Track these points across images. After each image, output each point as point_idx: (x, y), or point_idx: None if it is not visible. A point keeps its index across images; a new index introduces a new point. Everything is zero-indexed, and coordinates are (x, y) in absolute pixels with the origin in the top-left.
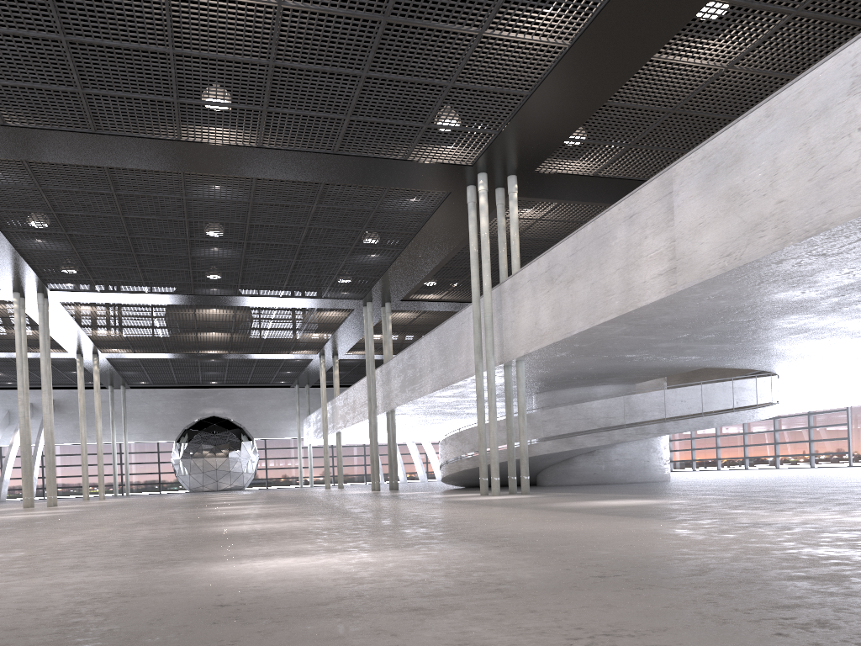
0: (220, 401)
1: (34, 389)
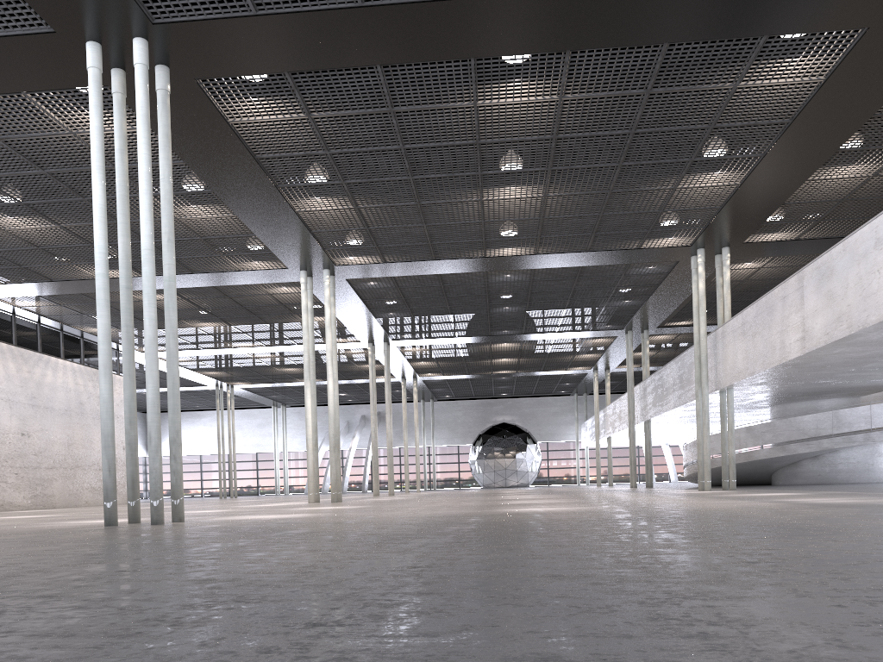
0: (509, 409)
1: (366, 404)
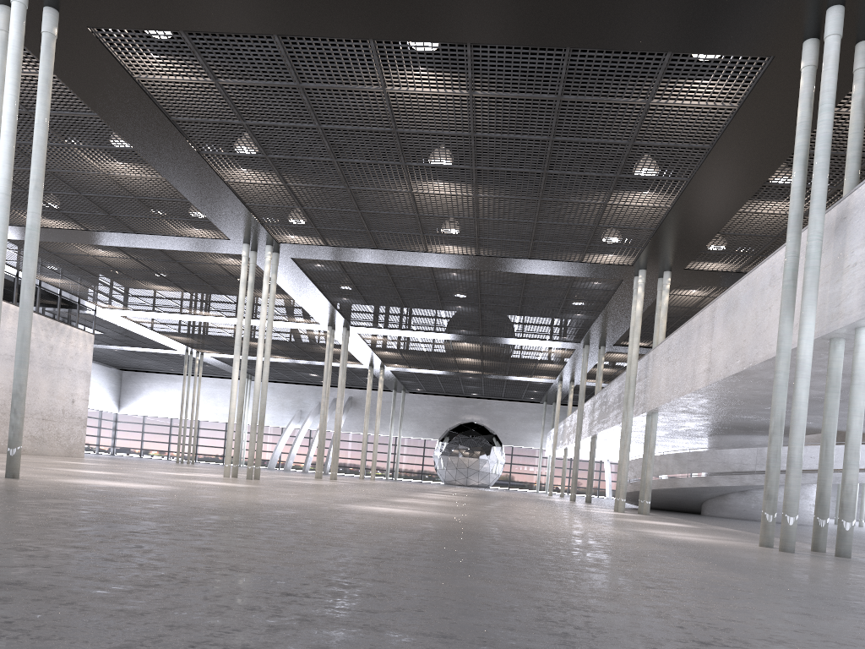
0: (479, 410)
1: None
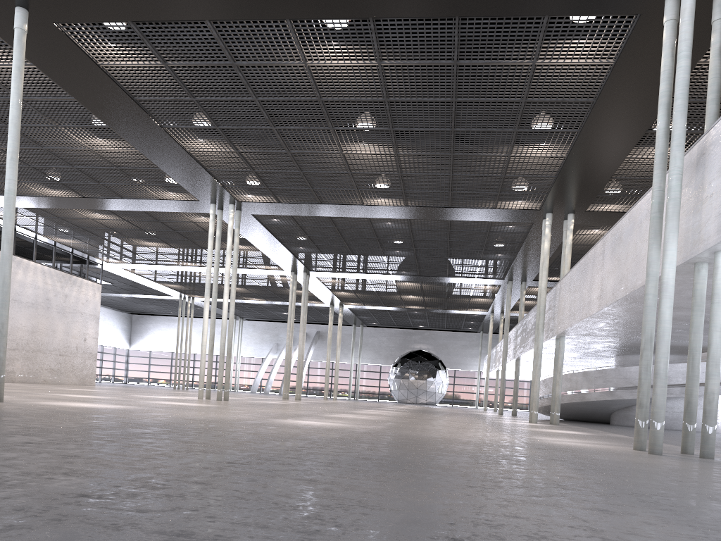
0: (426, 339)
1: (309, 324)
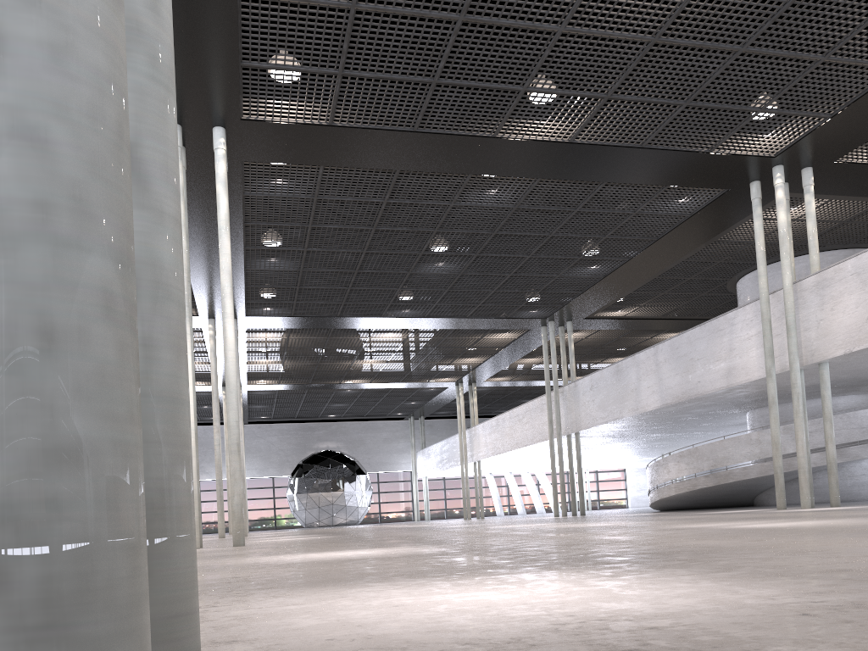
0: (334, 435)
1: None
